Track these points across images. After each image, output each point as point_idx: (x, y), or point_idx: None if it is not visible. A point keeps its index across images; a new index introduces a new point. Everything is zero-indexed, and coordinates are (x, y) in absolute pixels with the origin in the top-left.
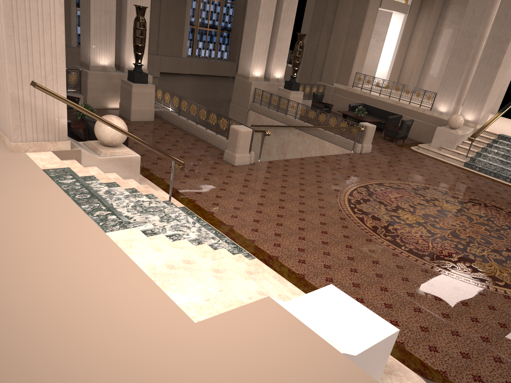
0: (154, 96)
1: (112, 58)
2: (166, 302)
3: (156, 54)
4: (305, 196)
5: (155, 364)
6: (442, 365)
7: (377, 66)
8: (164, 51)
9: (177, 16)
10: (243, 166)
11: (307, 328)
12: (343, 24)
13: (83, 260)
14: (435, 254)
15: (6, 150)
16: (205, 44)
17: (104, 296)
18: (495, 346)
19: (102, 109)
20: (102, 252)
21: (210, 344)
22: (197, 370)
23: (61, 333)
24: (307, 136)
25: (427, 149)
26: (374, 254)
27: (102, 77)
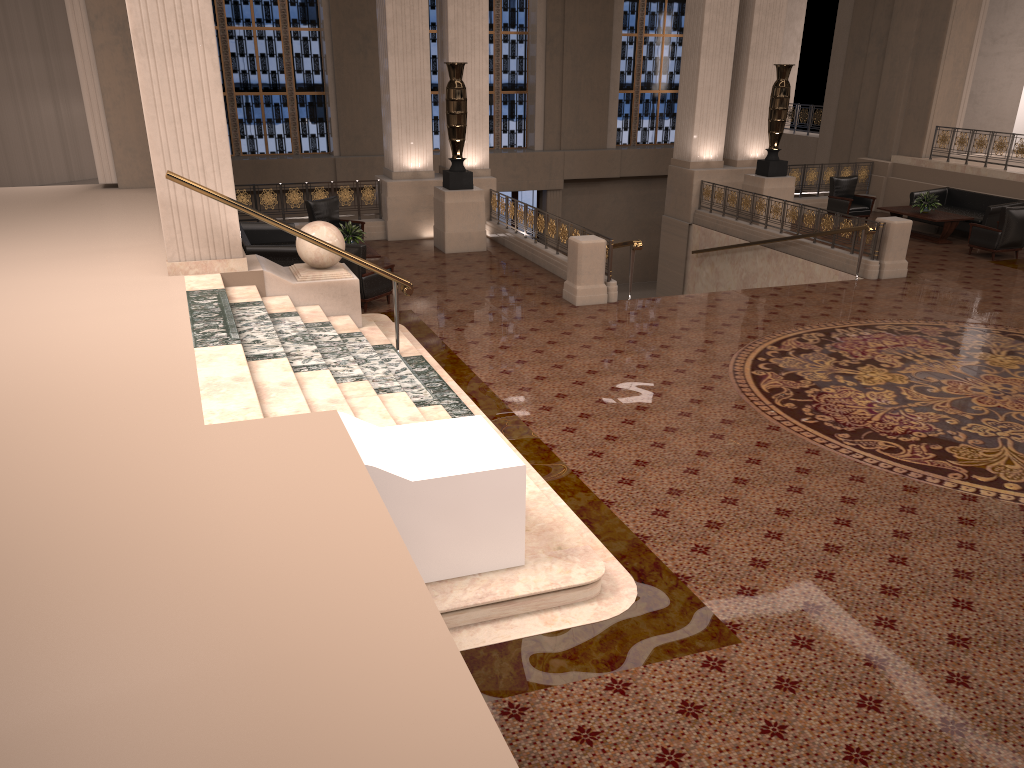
0: (484, 209)
1: (428, 155)
2: (192, 407)
3: (557, 148)
4: (672, 346)
5: (116, 451)
6: (693, 570)
7: None
8: (572, 142)
9: (594, 76)
10: (592, 307)
11: (347, 439)
12: (906, 33)
13: (138, 369)
14: (870, 431)
15: (162, 274)
16: (654, 119)
17: (125, 399)
18: (844, 558)
19: (411, 241)
20: (169, 364)
21: (199, 442)
22: (157, 459)
23: (47, 422)
24: (784, 259)
25: None
26: (726, 426)
27: (409, 187)
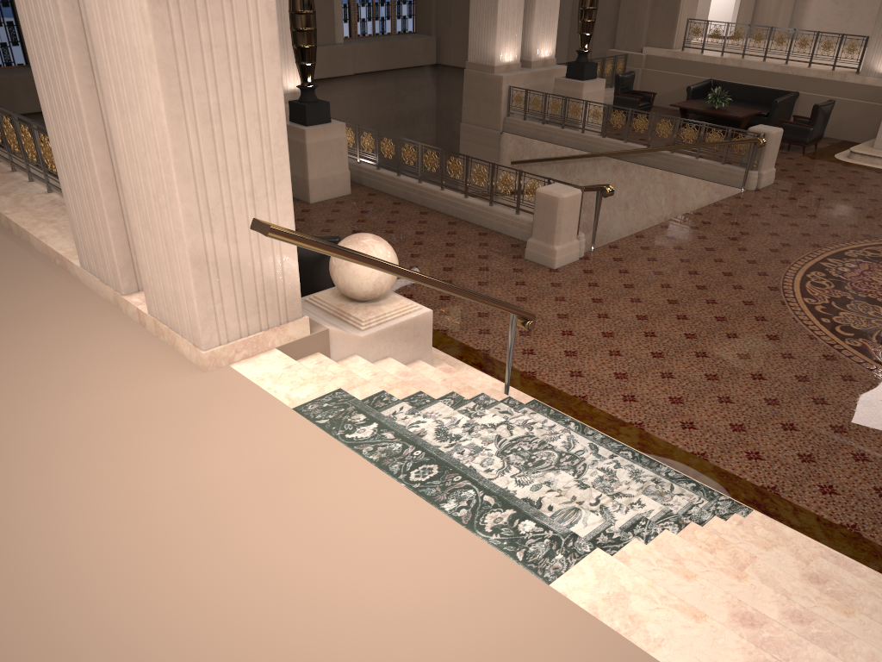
0: (346, 145)
1: None
2: None
3: None
4: (727, 317)
5: None
6: None
7: None
8: None
9: None
10: (571, 268)
11: None
12: None
13: None
14: None
15: (189, 369)
16: (371, 9)
17: None
18: None
19: None
20: (589, 657)
21: None
22: None
23: None
24: (636, 170)
25: (871, 155)
26: None
27: None
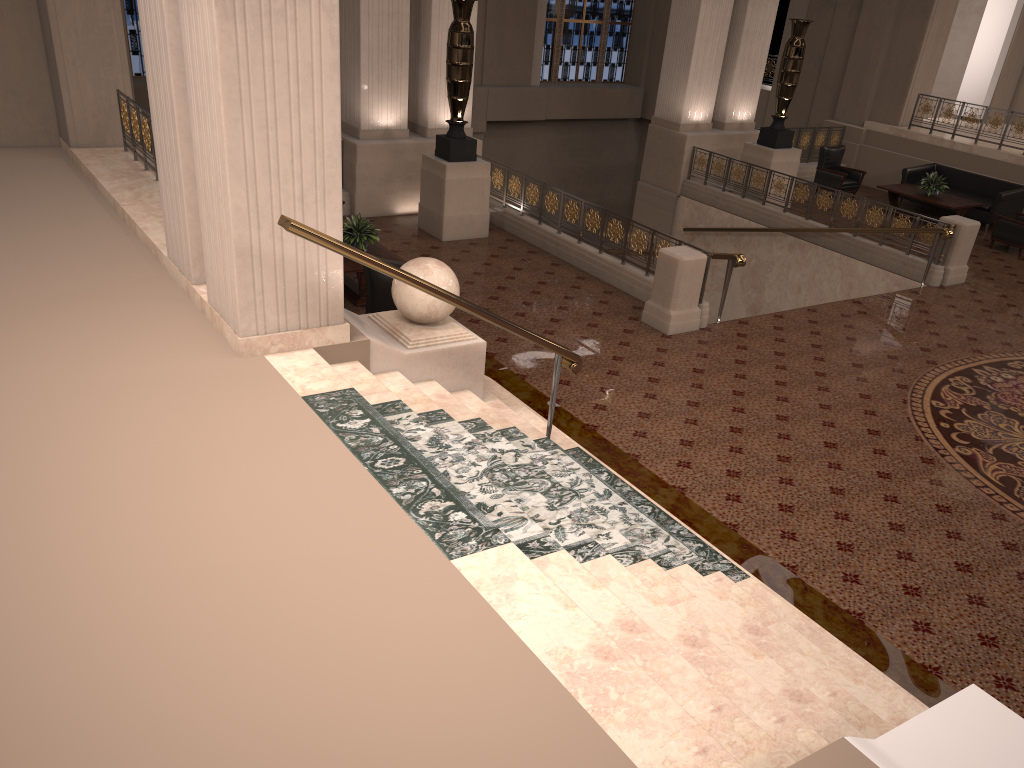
0: (489, 186)
1: (403, 110)
2: (611, 759)
3: (479, 84)
4: (833, 406)
5: None
6: None
7: (959, 71)
8: (495, 77)
9: None
10: (687, 336)
11: None
12: None
13: (414, 638)
14: None
15: (227, 353)
16: (577, 53)
17: (473, 744)
18: None
19: (384, 219)
20: (451, 614)
21: None
22: None
23: None
24: (813, 251)
25: None
26: (1017, 555)
27: (383, 151)
